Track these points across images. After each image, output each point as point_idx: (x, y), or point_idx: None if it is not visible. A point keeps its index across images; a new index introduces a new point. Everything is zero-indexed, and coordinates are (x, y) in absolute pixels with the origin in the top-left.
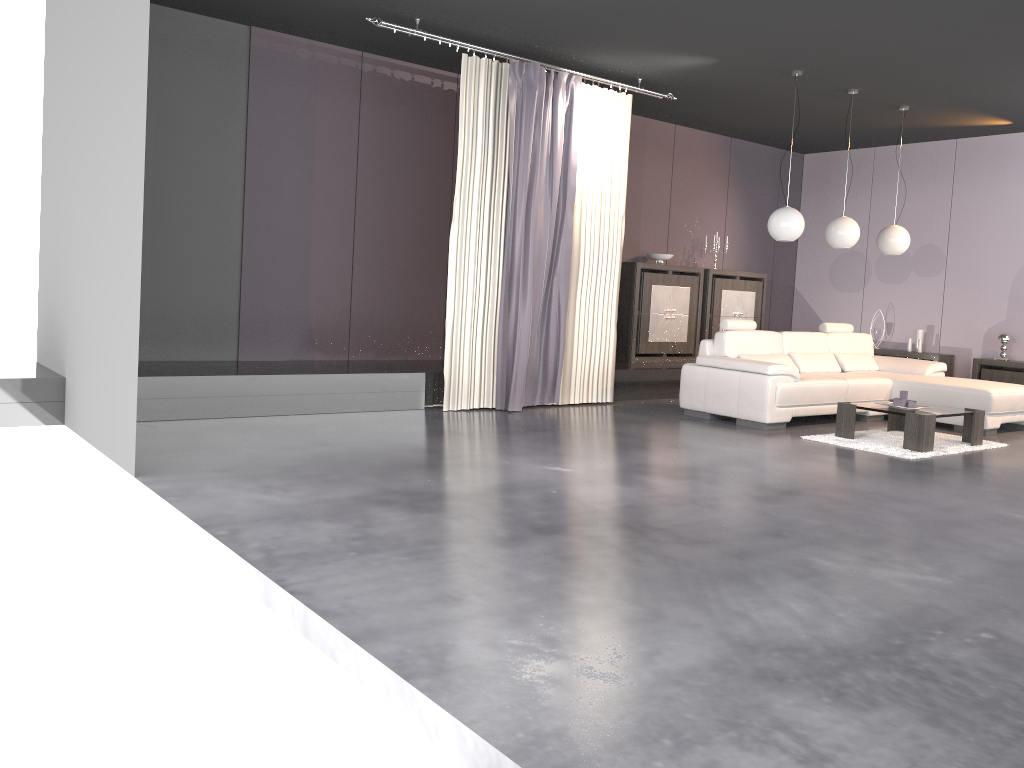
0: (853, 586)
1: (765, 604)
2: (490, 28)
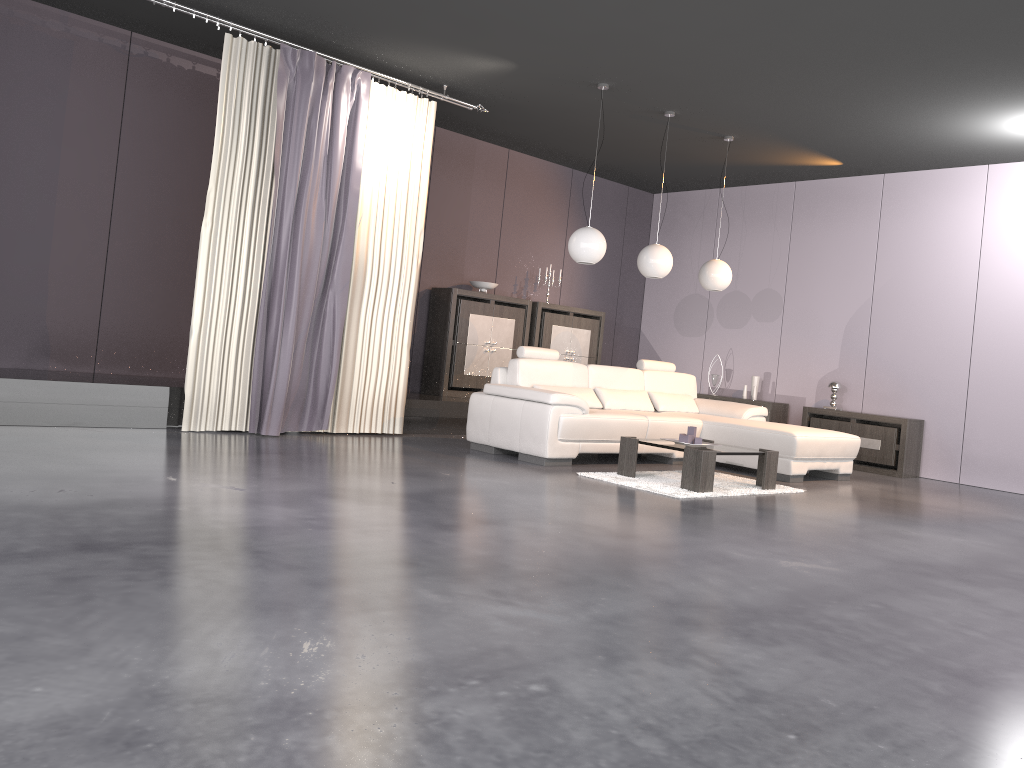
0: (429, 623)
1: (269, 641)
2: (254, 6)
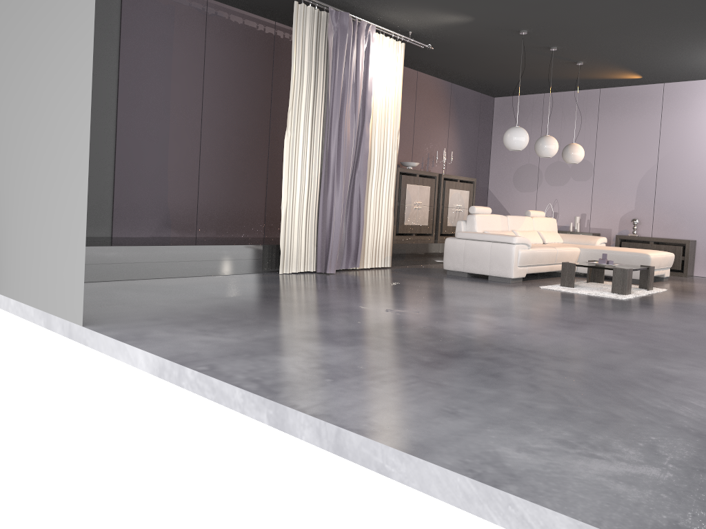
0: None
1: (674, 402)
2: None
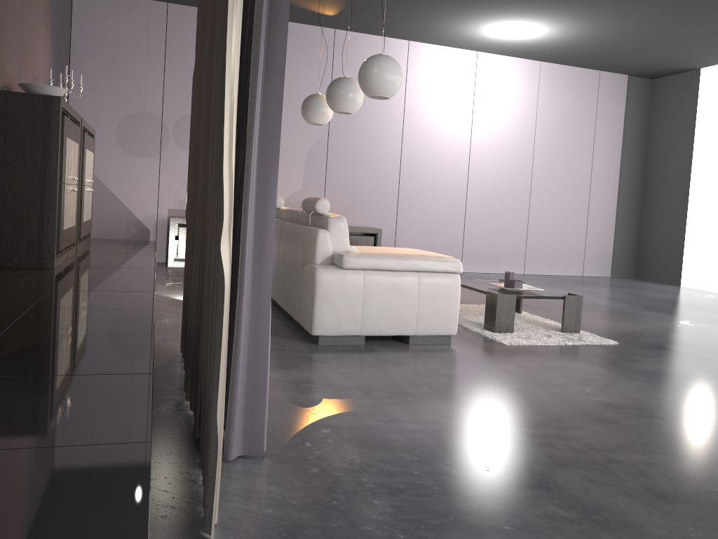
0: None
1: None
2: None
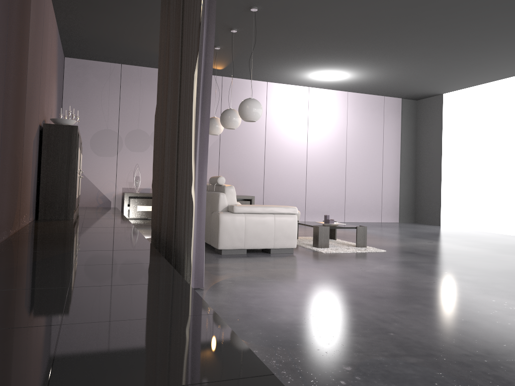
0: None
1: None
2: None
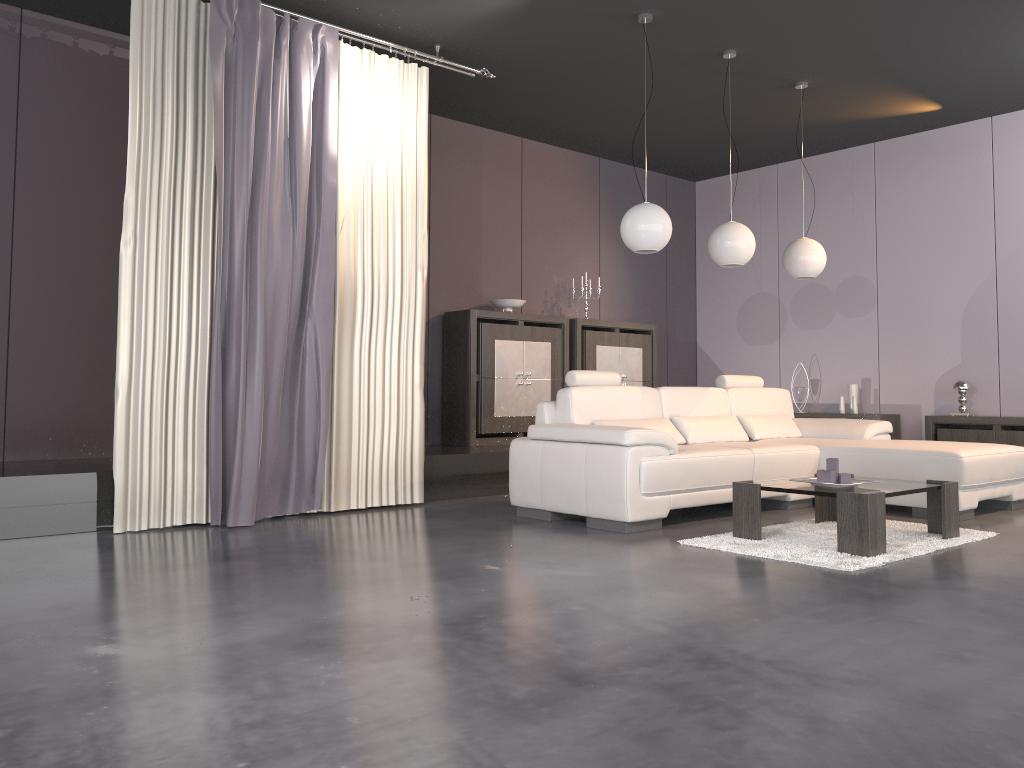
0: None
1: None
2: None
